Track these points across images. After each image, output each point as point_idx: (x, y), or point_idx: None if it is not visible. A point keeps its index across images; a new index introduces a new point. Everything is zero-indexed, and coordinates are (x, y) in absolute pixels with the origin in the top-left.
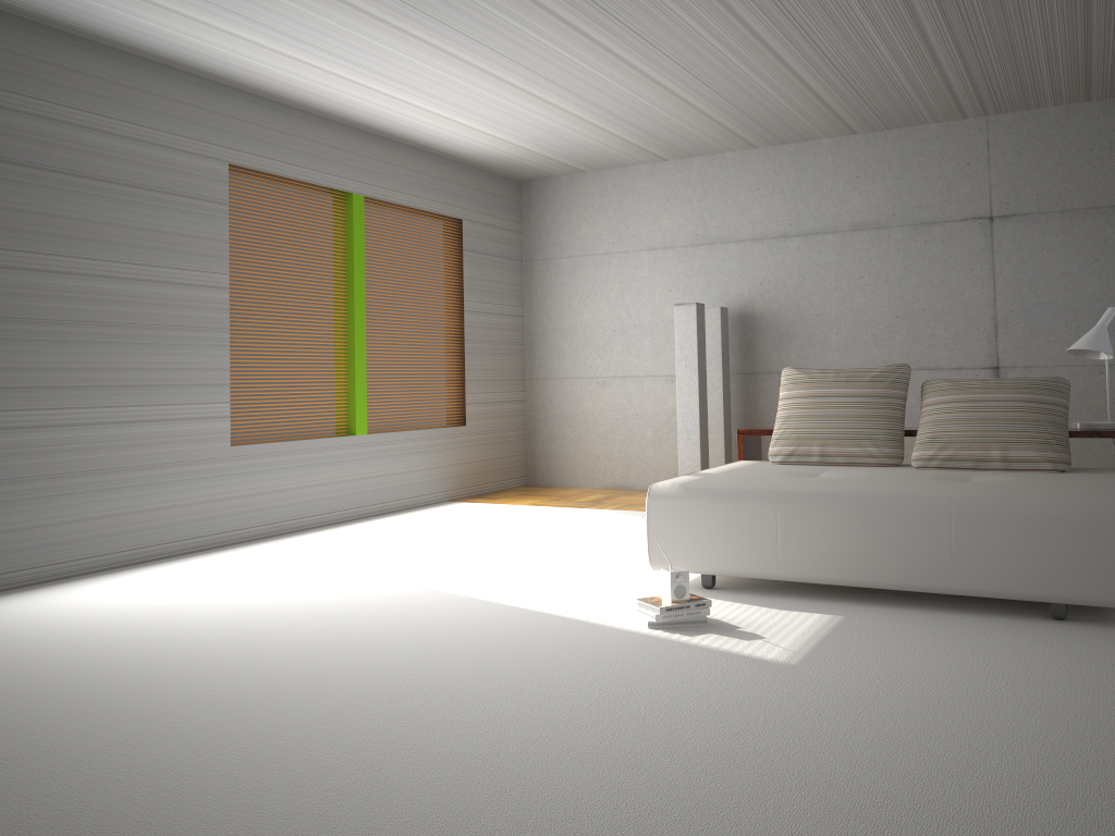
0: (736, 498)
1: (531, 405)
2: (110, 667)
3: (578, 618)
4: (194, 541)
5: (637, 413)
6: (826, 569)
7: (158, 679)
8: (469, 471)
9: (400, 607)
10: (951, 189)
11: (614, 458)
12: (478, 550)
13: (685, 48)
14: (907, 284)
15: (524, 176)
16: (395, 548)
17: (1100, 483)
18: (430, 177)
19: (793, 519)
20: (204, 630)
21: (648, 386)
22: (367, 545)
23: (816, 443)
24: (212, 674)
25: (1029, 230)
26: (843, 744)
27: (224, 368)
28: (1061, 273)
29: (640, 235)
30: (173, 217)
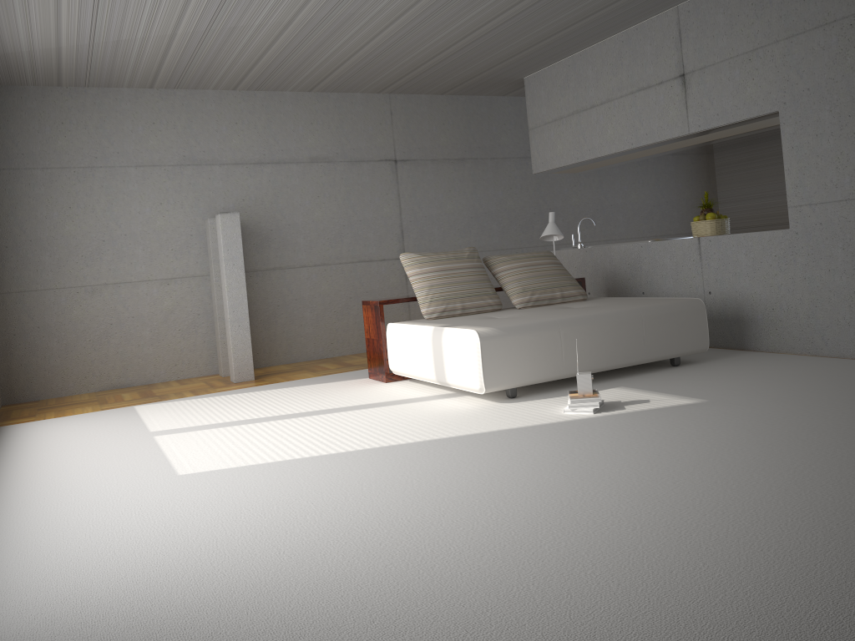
0: (536, 329)
1: (3, 321)
2: (475, 553)
3: (543, 423)
4: None
5: (133, 315)
6: (589, 364)
7: (550, 533)
8: None
9: (423, 458)
10: (372, 139)
11: (111, 361)
12: (254, 431)
13: (359, 3)
14: (349, 203)
15: None
16: (170, 451)
17: (637, 299)
18: None
19: (569, 337)
20: (382, 518)
21: (143, 290)
22: (130, 459)
23: (458, 301)
24: (558, 515)
25: (416, 170)
26: (850, 406)
27: None
28: (434, 198)
29: (126, 153)
30: None
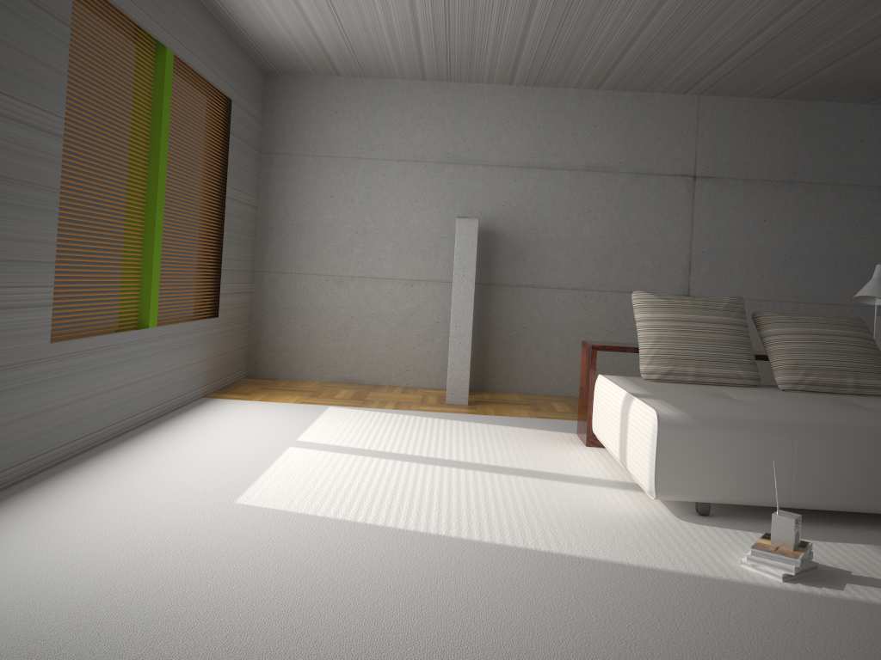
0: (753, 428)
1: (259, 297)
2: None
3: (691, 573)
4: (7, 473)
5: (373, 312)
6: (838, 497)
7: None
8: (217, 365)
9: (474, 574)
10: (667, 149)
11: (346, 354)
12: (375, 469)
13: None
14: (626, 222)
15: (276, 68)
16: (274, 469)
17: None
18: (217, 49)
19: (809, 450)
20: (299, 655)
21: (387, 288)
22: (232, 467)
23: (691, 364)
24: None
25: (721, 190)
26: None
27: (52, 241)
28: (740, 227)
29: (391, 146)
30: (18, 26)
